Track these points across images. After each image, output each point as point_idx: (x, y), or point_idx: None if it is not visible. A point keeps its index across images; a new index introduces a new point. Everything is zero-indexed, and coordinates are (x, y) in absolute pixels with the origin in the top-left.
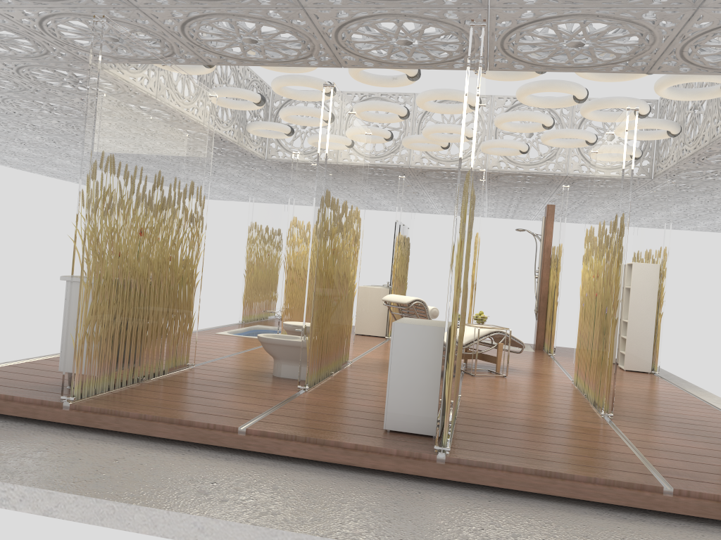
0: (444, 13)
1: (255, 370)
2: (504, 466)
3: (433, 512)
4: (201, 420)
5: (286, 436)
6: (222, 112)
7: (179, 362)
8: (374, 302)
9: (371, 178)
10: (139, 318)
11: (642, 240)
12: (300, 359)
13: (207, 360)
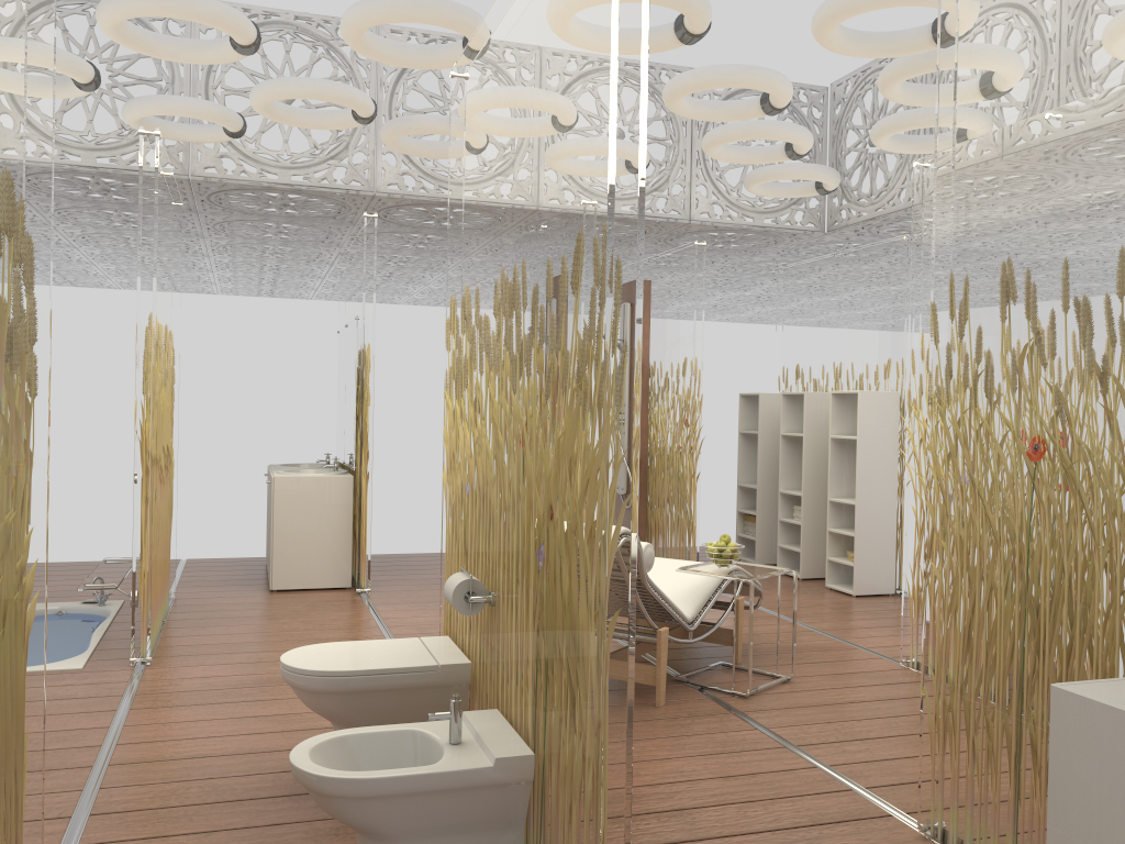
0: None
1: None
2: None
3: None
4: None
5: None
6: None
7: None
8: (318, 511)
9: (246, 219)
10: None
11: (815, 346)
12: None
13: None
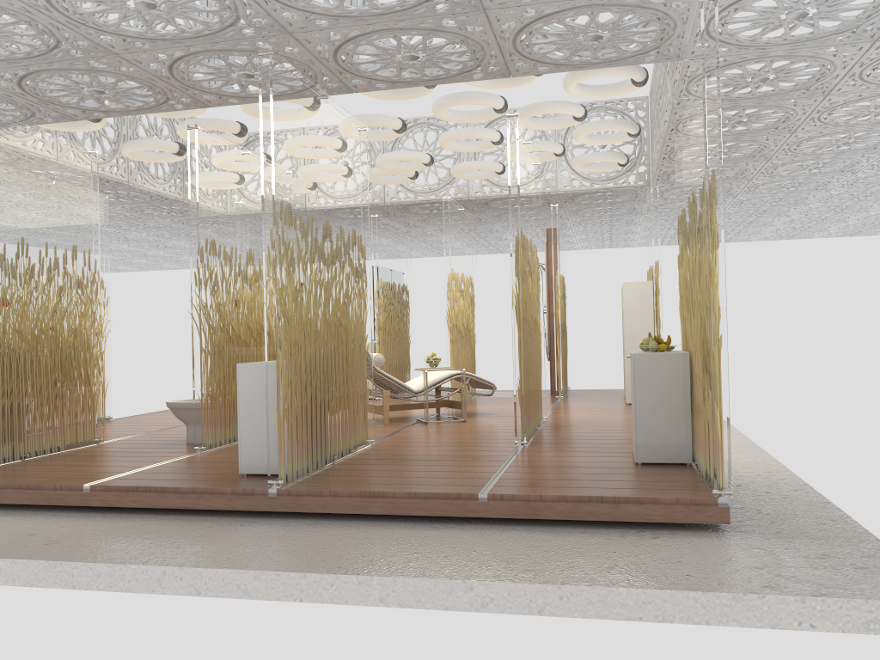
0: (254, 43)
1: (172, 439)
2: (331, 492)
3: (235, 538)
4: (51, 482)
5: (128, 488)
6: (155, 167)
7: (80, 437)
8: None
9: None
10: (11, 392)
11: (648, 257)
12: (193, 419)
13: (128, 436)
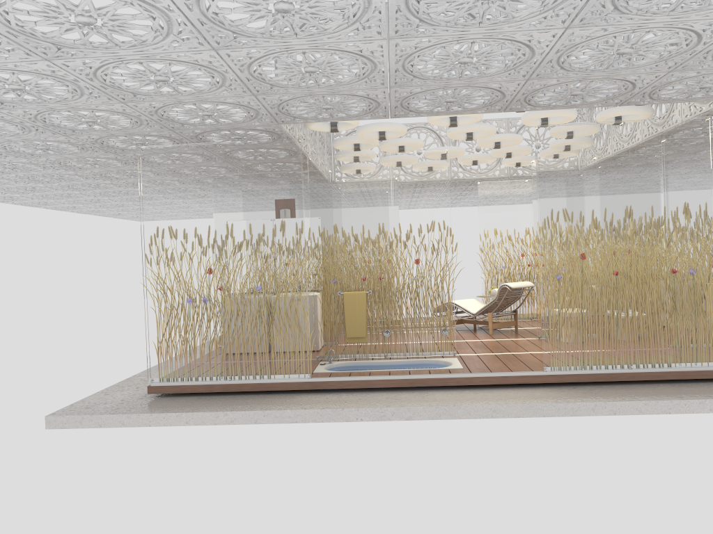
0: None
1: None
2: None
3: None
4: None
5: None
6: None
7: None
8: None
9: None
10: None
11: None
12: None
13: None
